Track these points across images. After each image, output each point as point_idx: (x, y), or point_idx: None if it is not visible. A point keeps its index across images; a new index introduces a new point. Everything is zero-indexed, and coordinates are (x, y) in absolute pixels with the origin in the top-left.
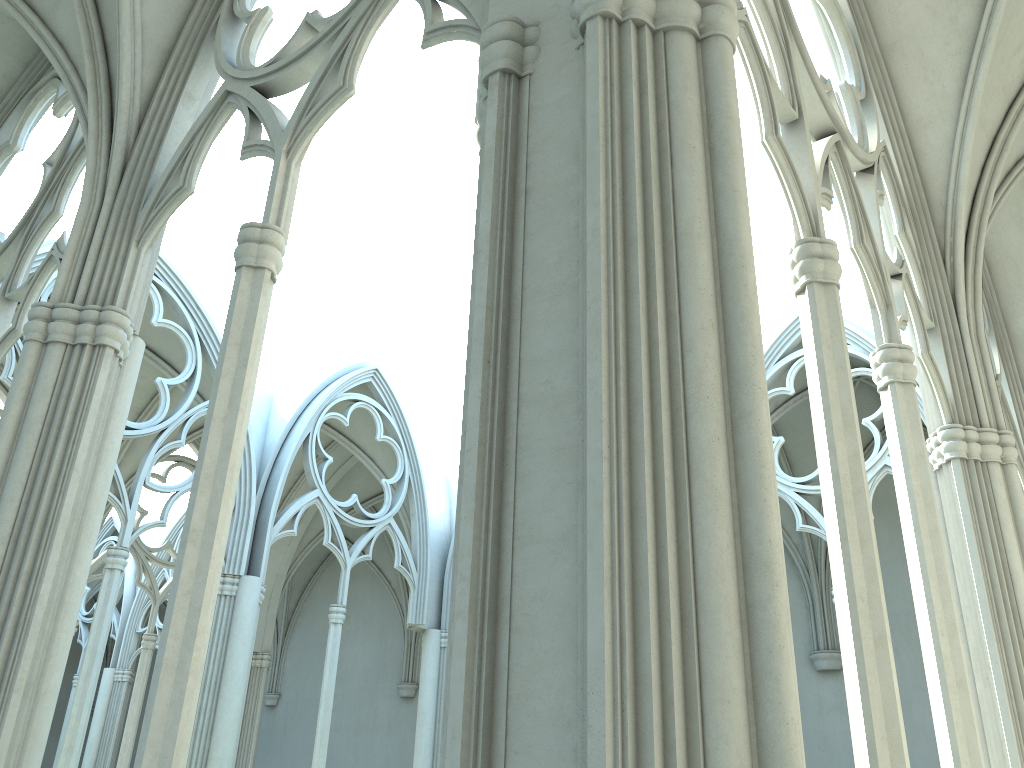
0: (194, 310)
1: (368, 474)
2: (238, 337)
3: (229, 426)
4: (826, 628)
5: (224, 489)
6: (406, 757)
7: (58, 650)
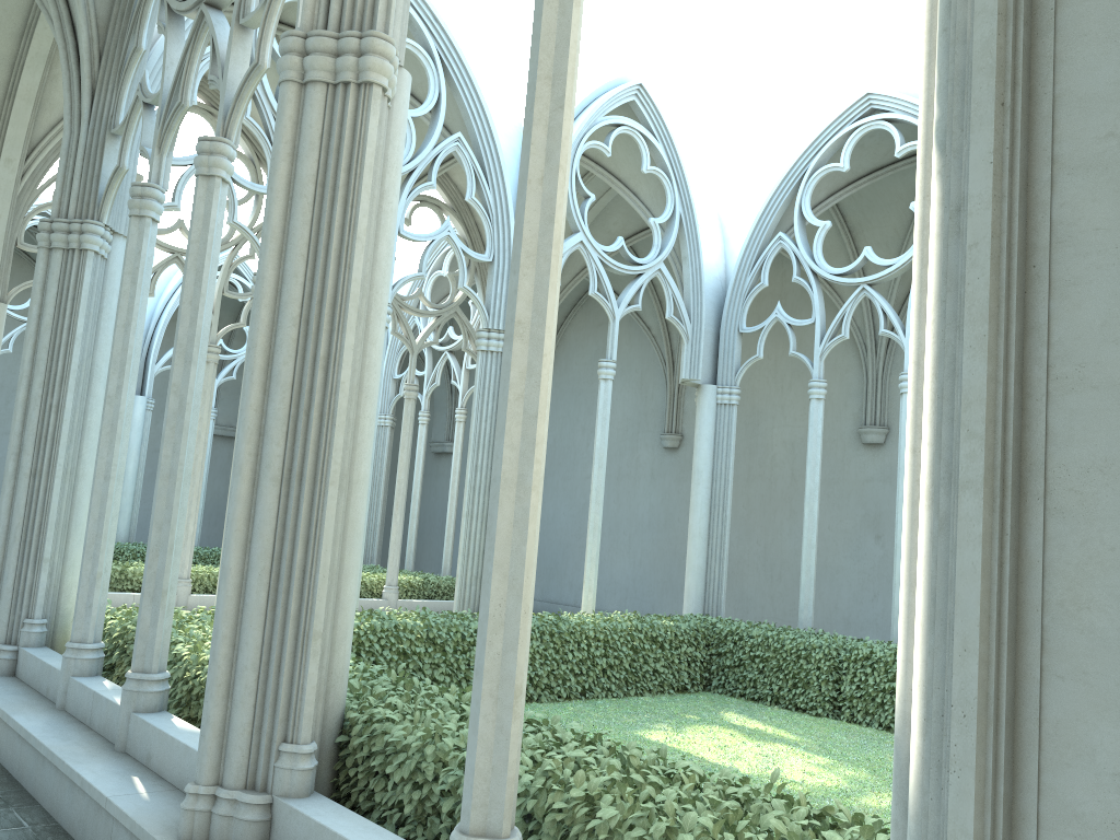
0: (431, 23)
1: (626, 210)
2: (549, 68)
3: (549, 189)
4: None
5: (550, 271)
6: (671, 507)
7: (363, 438)
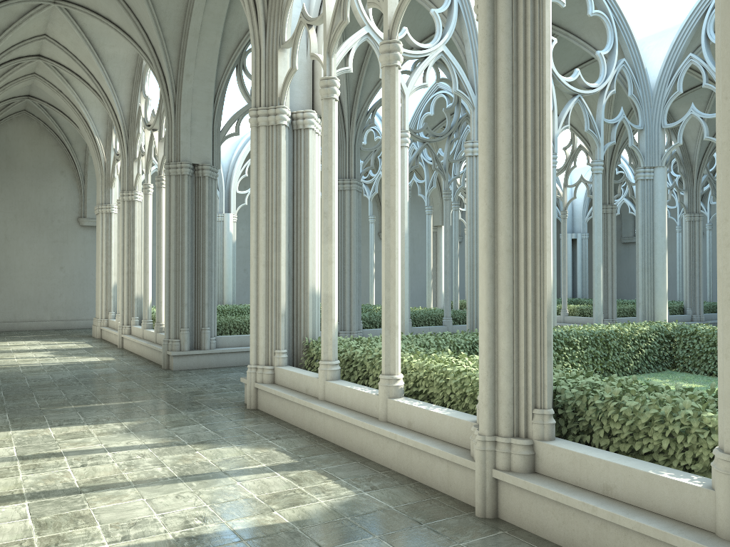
0: None
1: None
2: None
3: None
4: None
5: None
6: None
7: None
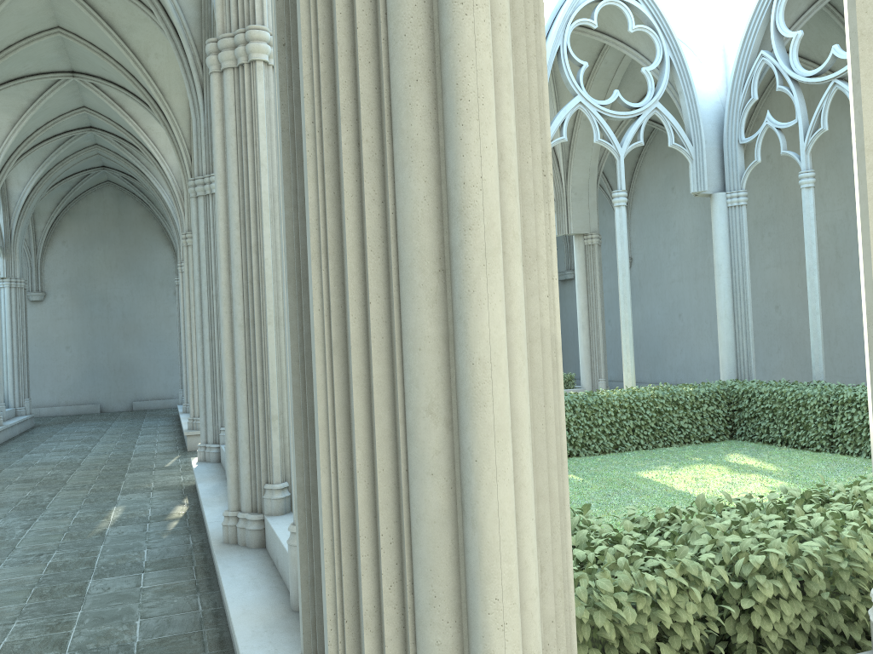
0: None
1: None
2: None
3: None
4: None
5: None
6: None
7: None
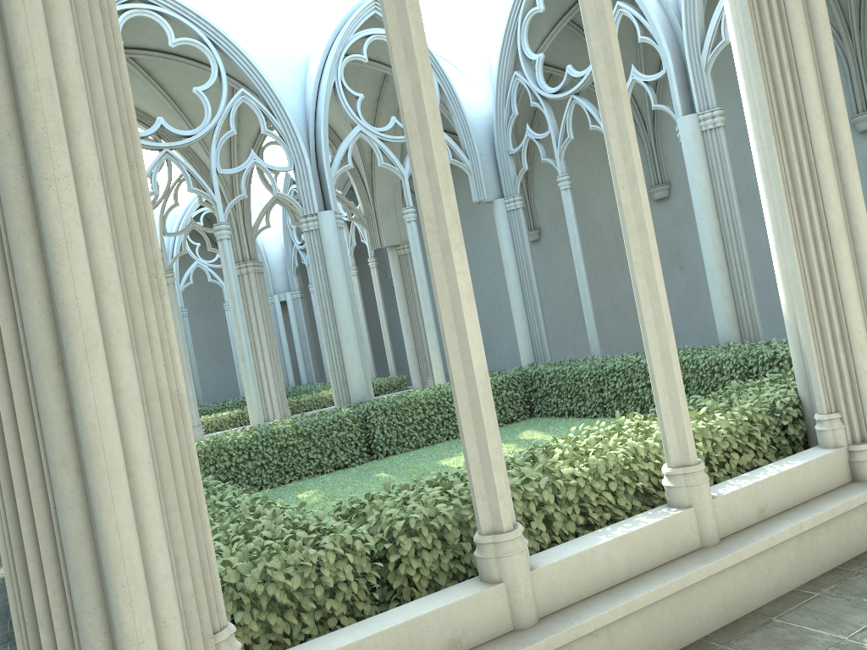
0: (197, 20)
1: None
2: None
3: None
4: (864, 90)
5: None
6: (545, 284)
7: None
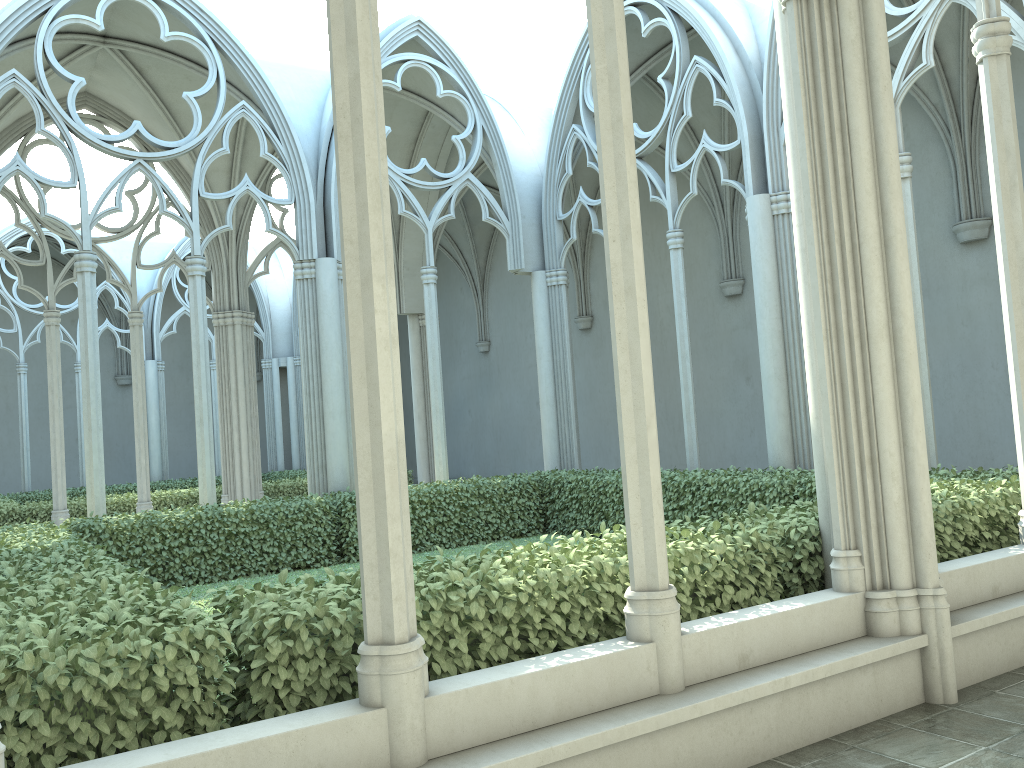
0: (199, 14)
1: None
2: None
3: None
4: (970, 195)
5: None
6: (592, 381)
7: None
